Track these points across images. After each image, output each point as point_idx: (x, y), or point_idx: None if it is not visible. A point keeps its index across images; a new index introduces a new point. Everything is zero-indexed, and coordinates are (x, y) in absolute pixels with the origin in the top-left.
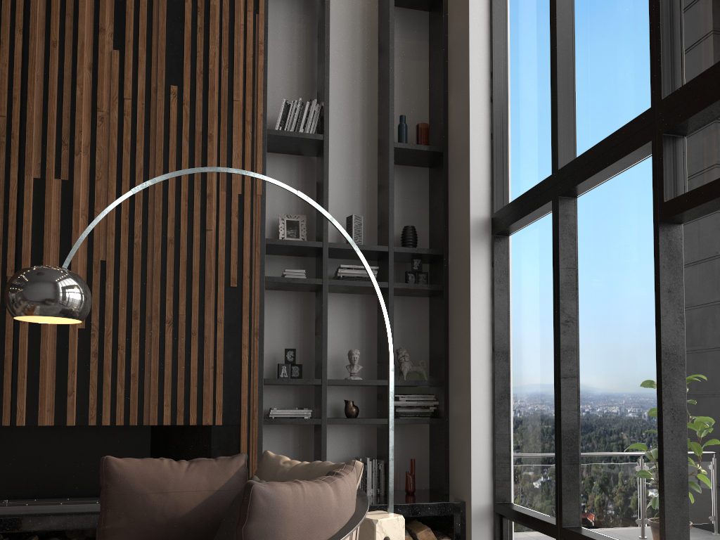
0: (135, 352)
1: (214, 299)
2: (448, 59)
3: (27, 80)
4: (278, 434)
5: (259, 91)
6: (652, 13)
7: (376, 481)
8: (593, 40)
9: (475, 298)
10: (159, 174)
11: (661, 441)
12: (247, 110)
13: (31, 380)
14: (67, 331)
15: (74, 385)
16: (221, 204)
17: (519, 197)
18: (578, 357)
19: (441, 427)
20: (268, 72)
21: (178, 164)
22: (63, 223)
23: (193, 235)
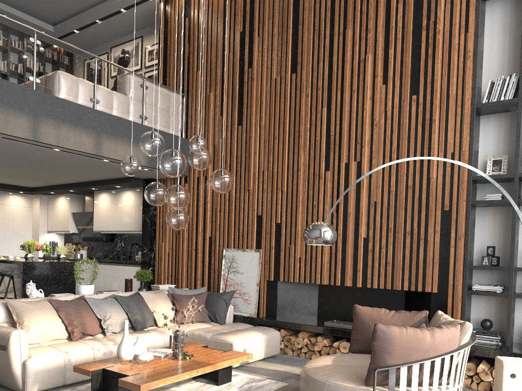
0: (389, 250)
1: (433, 218)
2: None
3: (342, 113)
4: (484, 300)
5: (466, 83)
6: None
7: None
8: None
9: None
10: (404, 149)
11: None
12: (458, 98)
13: (342, 263)
14: (358, 239)
15: (360, 267)
16: (439, 160)
17: None
18: None
19: None
20: (486, 60)
21: (415, 141)
22: (357, 184)
23: (422, 182)
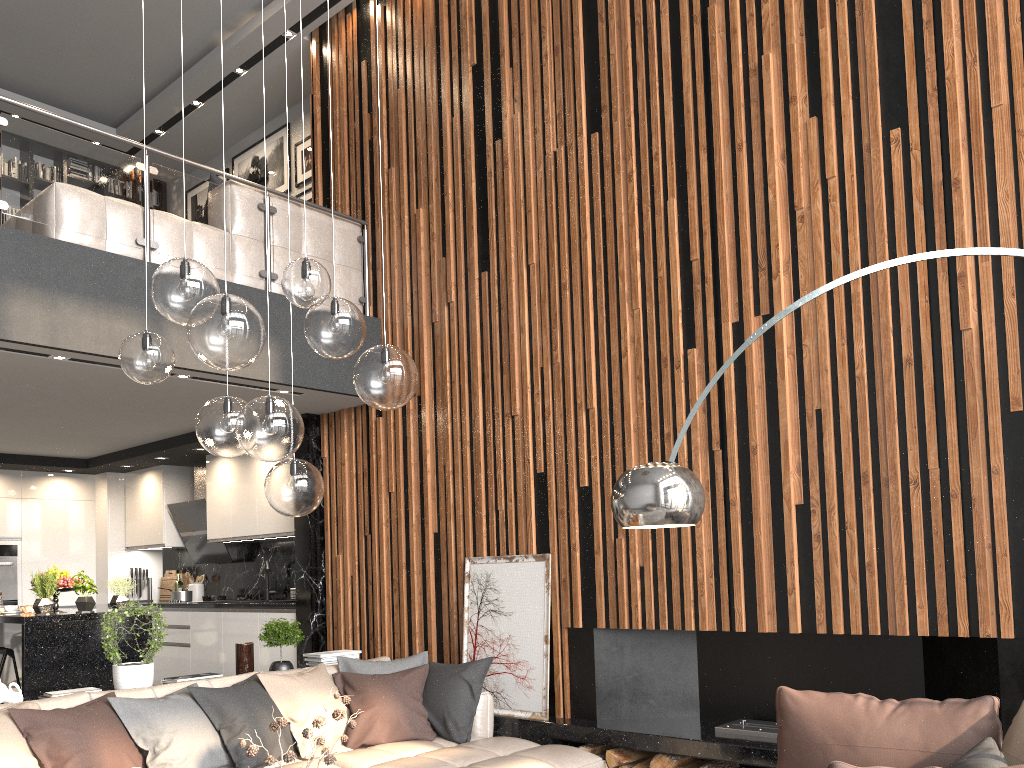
0: (868, 531)
1: (983, 437)
2: None
3: (716, 205)
4: None
5: None
6: None
7: None
8: None
9: None
10: None
11: None
12: (1016, 114)
13: (747, 574)
14: (783, 510)
15: (793, 580)
16: (983, 283)
17: None
18: None
19: None
20: None
21: (911, 242)
22: (768, 371)
23: (941, 344)
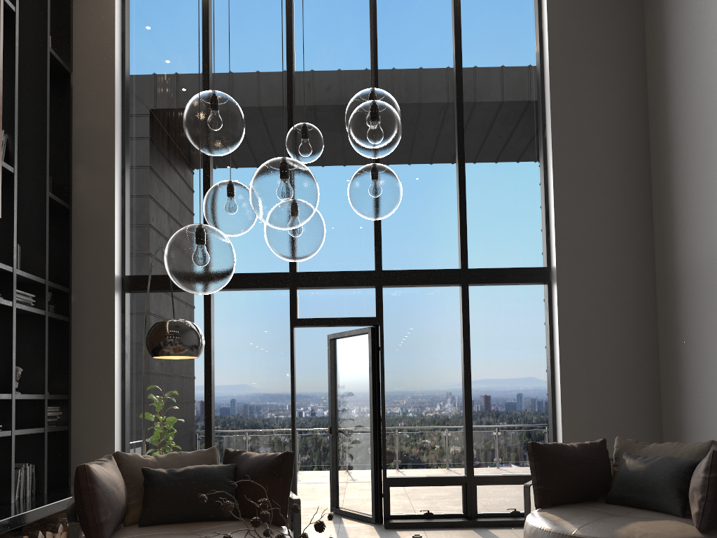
0: None
1: None
2: (73, 135)
3: None
4: None
5: None
6: None
7: (31, 483)
8: None
9: (116, 335)
10: None
11: (293, 425)
12: None
13: None
14: None
15: None
16: None
17: (164, 276)
18: (215, 383)
19: (64, 432)
20: None
21: None
22: None
23: None
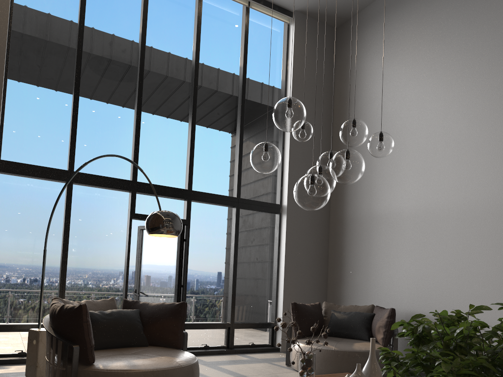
0: None
1: None
2: None
3: None
4: None
5: None
6: (135, 151)
7: None
8: (92, 128)
9: None
10: None
11: (127, 286)
12: None
13: None
14: None
15: None
16: None
17: (35, 166)
18: (68, 252)
19: None
20: None
21: None
22: None
23: None
